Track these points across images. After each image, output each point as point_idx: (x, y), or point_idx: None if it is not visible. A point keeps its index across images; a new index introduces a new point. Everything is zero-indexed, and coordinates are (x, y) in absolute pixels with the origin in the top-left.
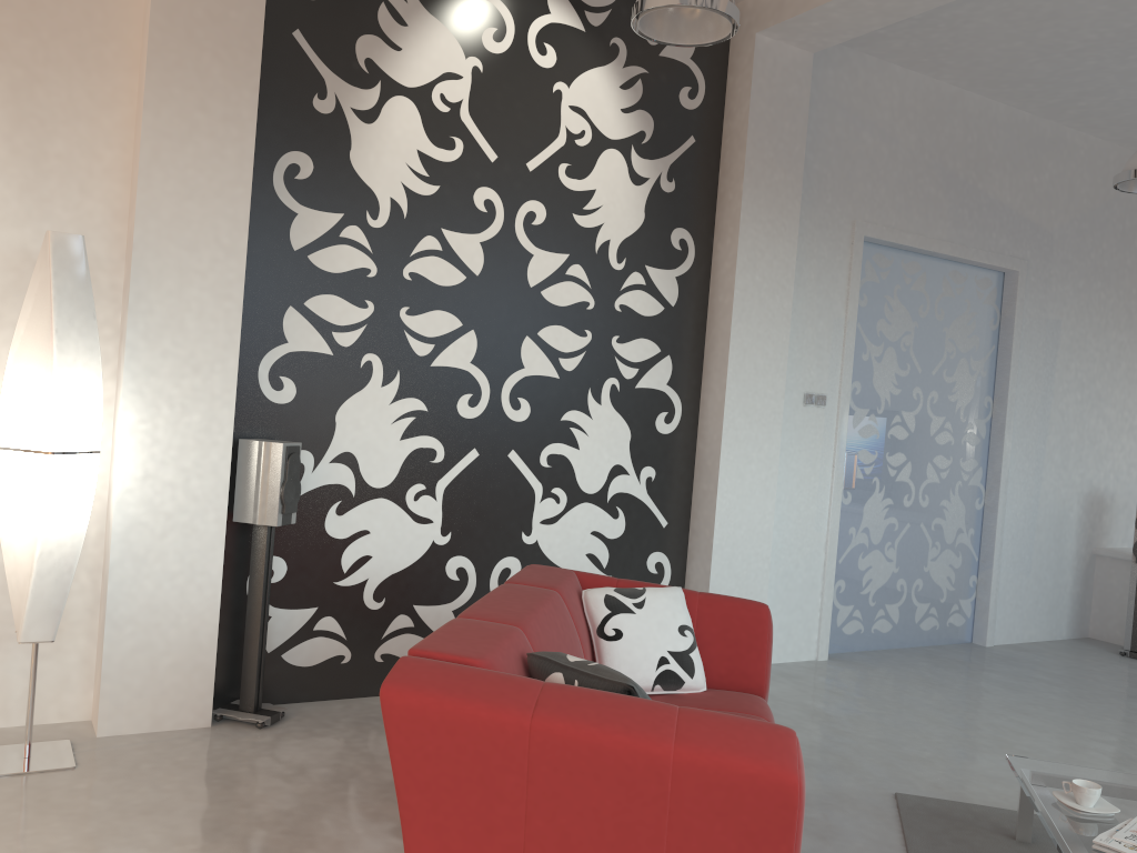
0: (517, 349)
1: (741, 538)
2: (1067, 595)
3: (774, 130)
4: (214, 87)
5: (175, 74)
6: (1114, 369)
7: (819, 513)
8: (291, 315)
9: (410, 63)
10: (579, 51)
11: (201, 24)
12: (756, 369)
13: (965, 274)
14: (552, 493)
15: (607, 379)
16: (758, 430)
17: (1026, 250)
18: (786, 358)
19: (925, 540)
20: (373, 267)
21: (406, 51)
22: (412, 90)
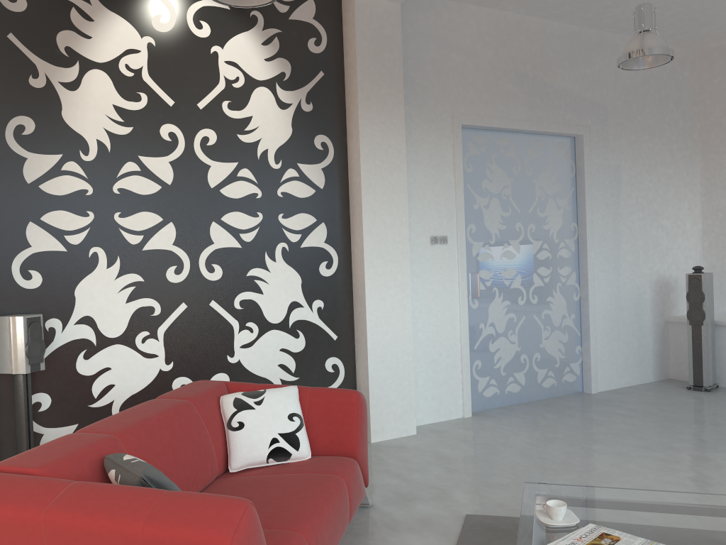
0: (207, 231)
1: (388, 341)
2: (650, 352)
3: (377, 59)
4: None
5: None
6: (665, 193)
7: (453, 317)
8: (31, 228)
9: (99, 46)
10: (227, 23)
11: None
12: (385, 224)
13: (545, 142)
14: (246, 326)
15: (278, 244)
16: (392, 266)
17: (587, 120)
18: (407, 214)
19: (538, 326)
20: (90, 188)
21: (95, 38)
22: (103, 64)
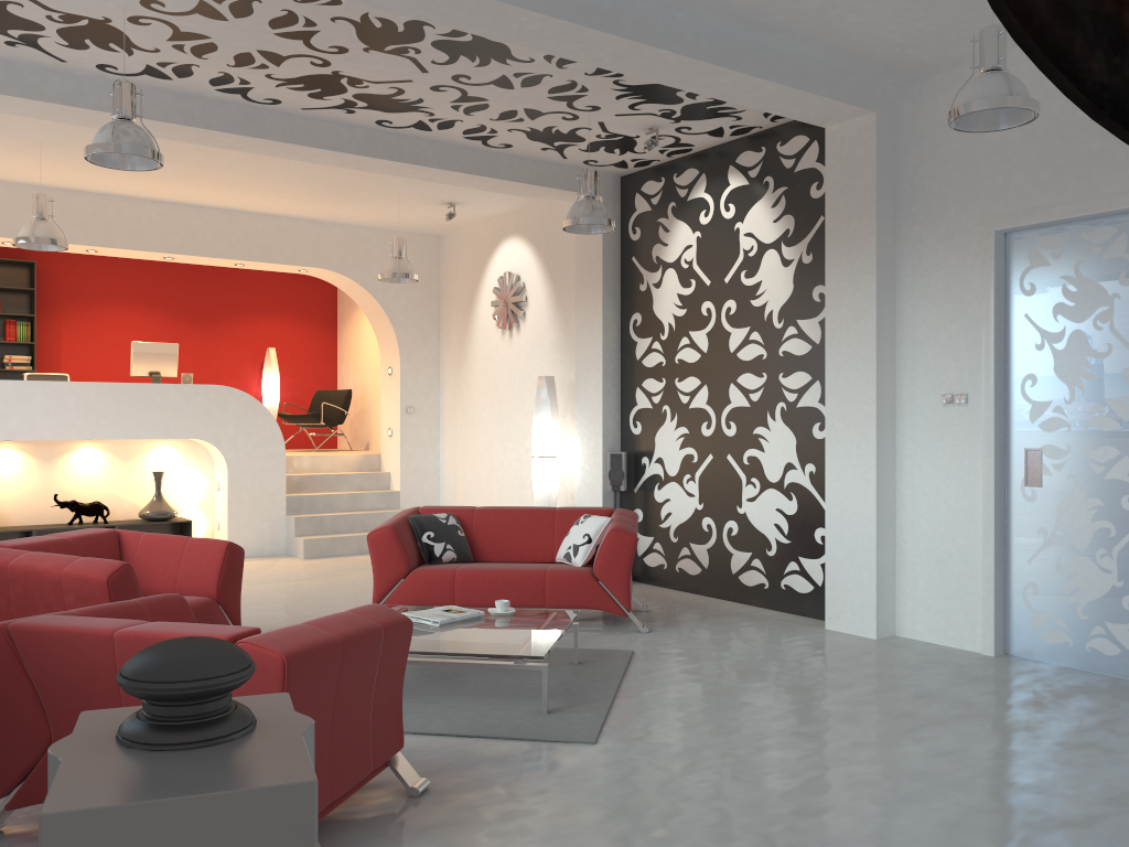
0: (727, 392)
1: (847, 518)
2: None
3: (846, 191)
4: (590, 301)
5: (581, 301)
6: None
7: (972, 507)
8: (638, 391)
9: (671, 250)
10: (746, 198)
11: (586, 277)
12: (848, 382)
13: None
14: (751, 481)
15: (778, 403)
16: (855, 431)
17: None
18: (875, 368)
19: None
20: (664, 360)
21: (669, 244)
22: (673, 263)
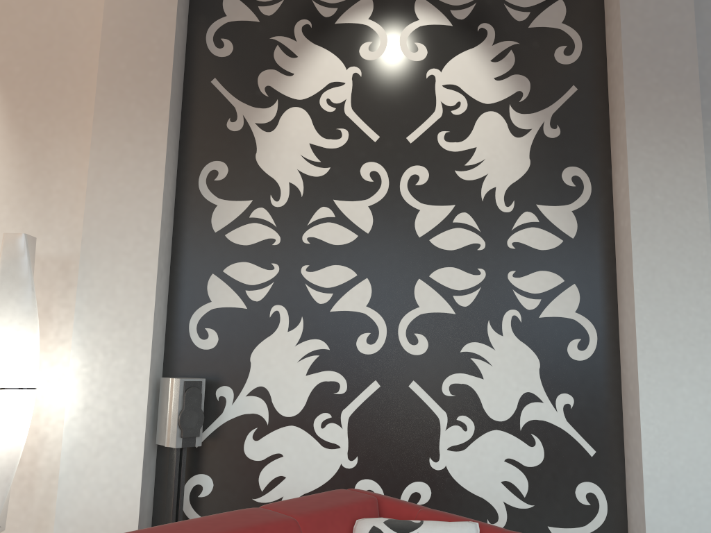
0: (410, 291)
1: (681, 469)
2: None
3: (655, 58)
4: (137, 124)
5: (112, 121)
6: None
7: None
8: (213, 281)
9: (300, 82)
10: (447, 42)
11: (129, 85)
12: (672, 287)
13: None
14: (458, 421)
15: (507, 311)
16: (686, 350)
17: None
18: (710, 272)
19: None
20: (277, 237)
21: (297, 74)
22: (303, 101)
